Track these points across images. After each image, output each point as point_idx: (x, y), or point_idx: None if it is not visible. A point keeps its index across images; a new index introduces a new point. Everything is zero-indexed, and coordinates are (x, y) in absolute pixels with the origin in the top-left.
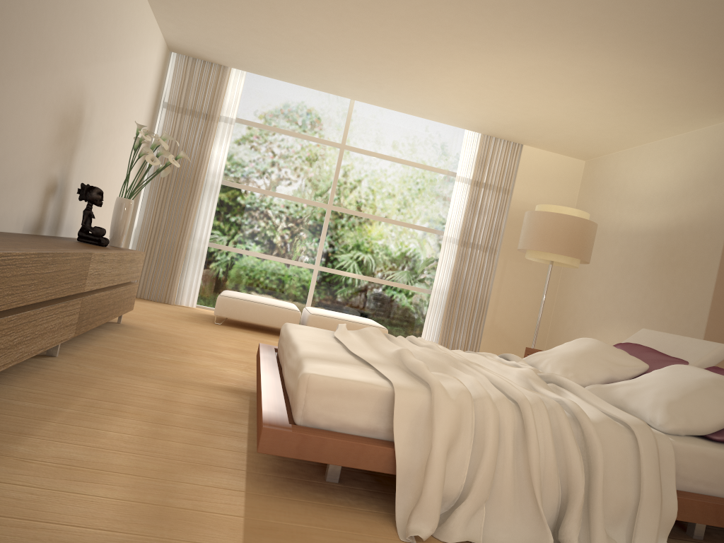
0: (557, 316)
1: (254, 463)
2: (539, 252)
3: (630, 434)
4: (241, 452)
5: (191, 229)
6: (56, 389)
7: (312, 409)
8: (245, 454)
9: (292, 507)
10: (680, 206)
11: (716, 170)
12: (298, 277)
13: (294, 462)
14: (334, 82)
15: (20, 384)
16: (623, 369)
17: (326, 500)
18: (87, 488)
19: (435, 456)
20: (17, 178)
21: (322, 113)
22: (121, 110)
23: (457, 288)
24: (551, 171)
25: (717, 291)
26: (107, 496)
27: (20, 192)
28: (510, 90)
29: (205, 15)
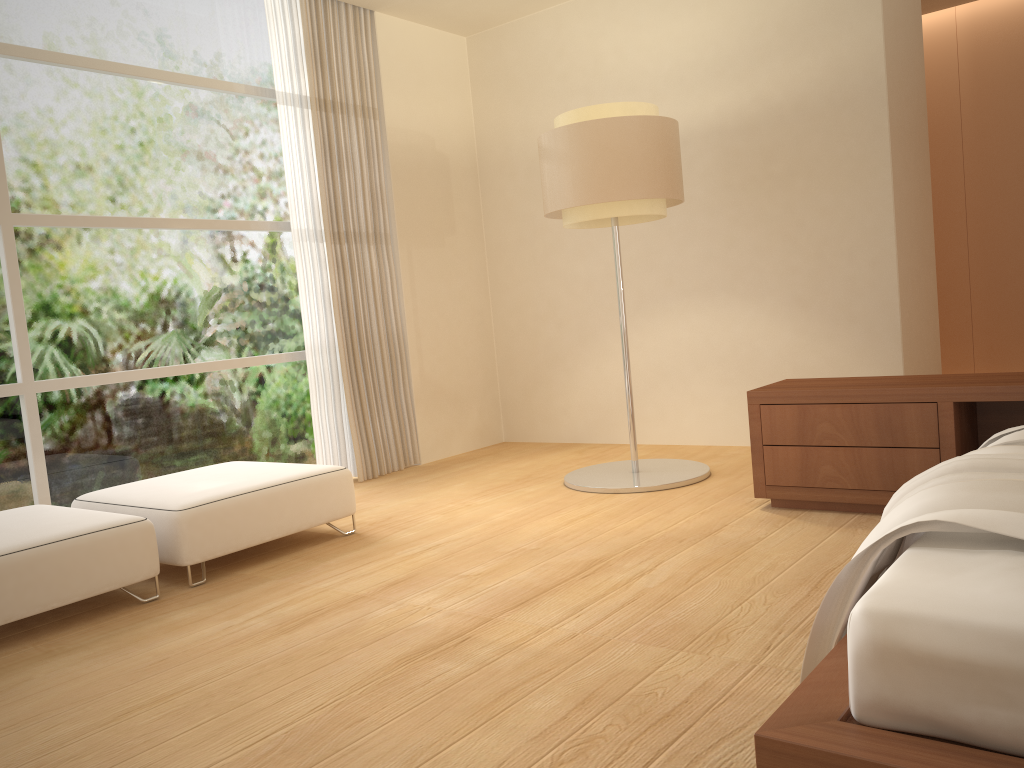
0: (509, 327)
1: None
2: (615, 203)
3: None
4: None
5: None
6: None
7: None
8: None
9: None
10: (759, 76)
11: (826, 0)
12: None
13: None
14: None
15: None
16: None
17: None
18: None
19: None
20: None
21: None
22: None
23: (348, 332)
24: (427, 62)
25: (895, 201)
26: None
27: None
28: None
29: None
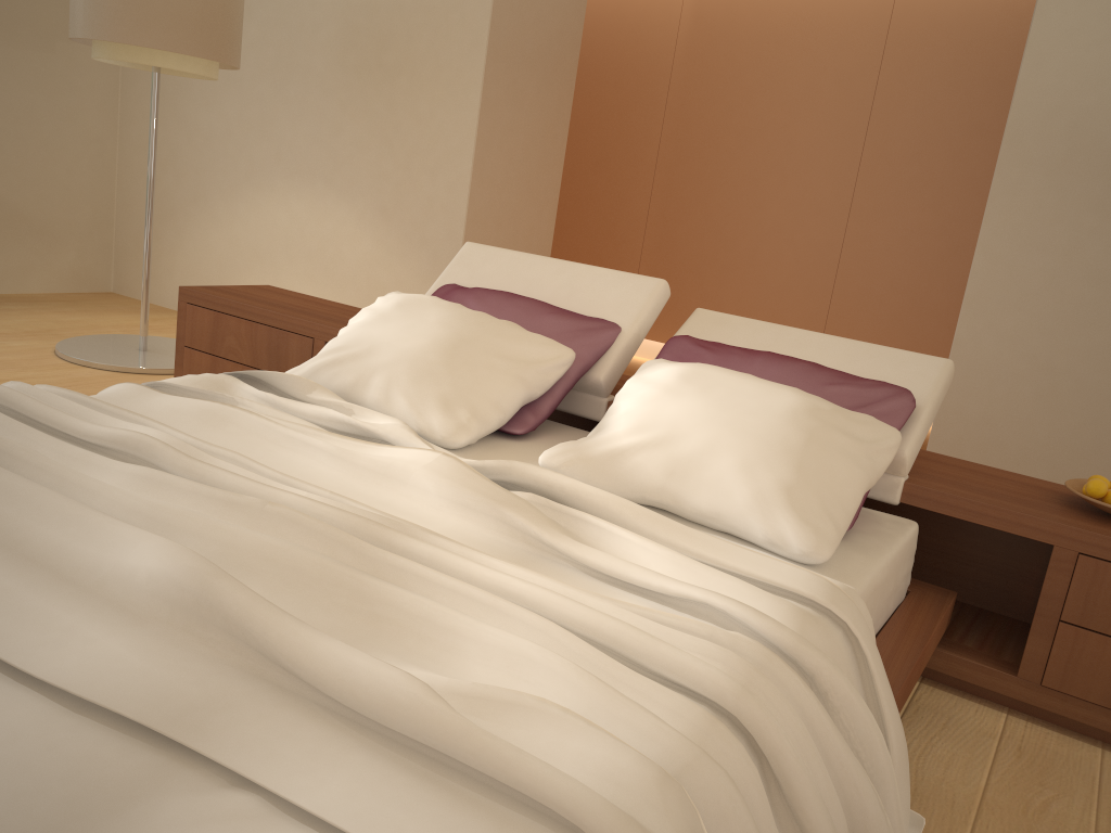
0: (132, 166)
1: None
2: (134, 47)
3: (837, 628)
4: None
5: None
6: None
7: None
8: None
9: None
10: None
11: None
12: None
13: None
14: None
15: None
16: (540, 370)
17: None
18: None
19: None
20: None
21: None
22: None
23: None
24: None
25: (482, 126)
26: None
27: None
28: None
29: None
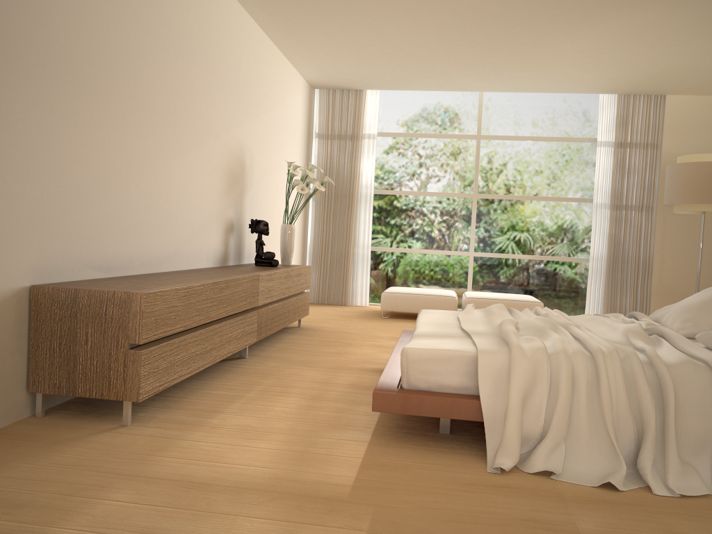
0: None
1: (383, 423)
2: (685, 204)
3: (710, 372)
4: (374, 415)
5: (354, 238)
6: (243, 381)
7: (412, 375)
8: (377, 417)
9: (403, 451)
10: None
11: None
12: (456, 265)
13: (416, 421)
14: (457, 81)
15: (218, 380)
16: None
17: (433, 446)
18: (254, 443)
19: (511, 403)
20: (201, 226)
21: (454, 110)
22: (277, 151)
23: (615, 253)
24: (702, 115)
25: None
26: (266, 447)
27: (205, 236)
28: (627, 50)
29: (331, 55)
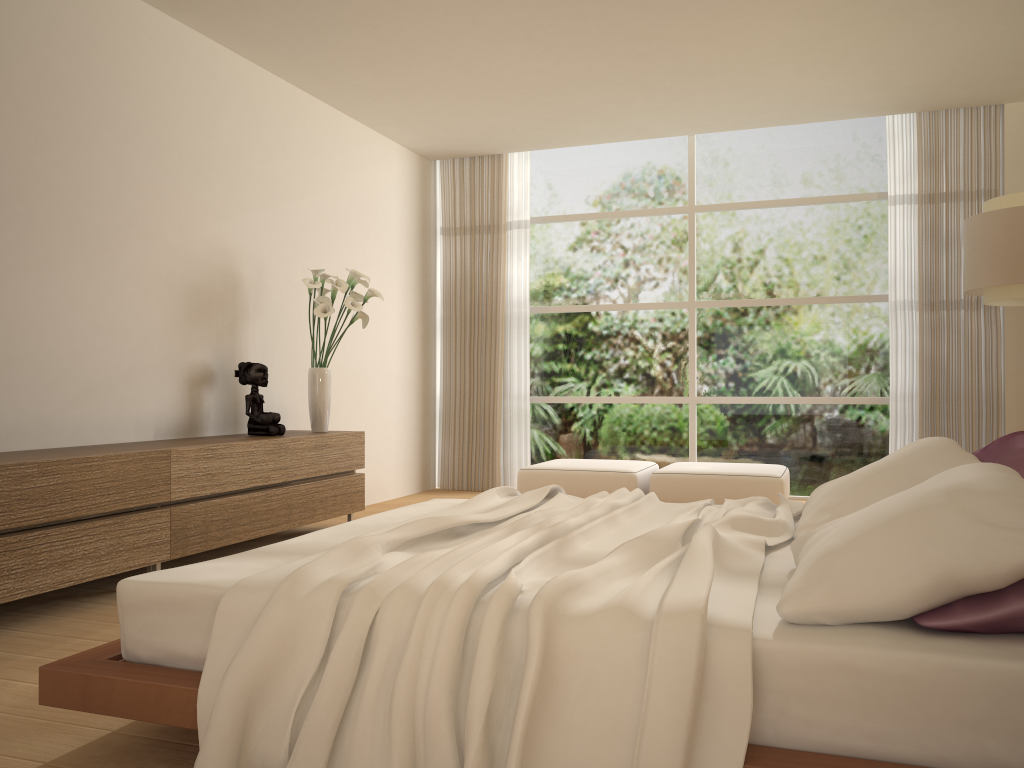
0: None
1: None
2: (997, 288)
3: (650, 633)
4: None
5: (501, 384)
6: (67, 631)
7: (128, 633)
8: None
9: None
10: None
11: None
12: (669, 420)
13: None
14: (629, 122)
15: (30, 628)
16: None
17: None
18: None
19: (217, 699)
20: (115, 377)
21: (650, 171)
22: (335, 257)
23: (935, 385)
24: None
25: None
26: None
27: (129, 393)
28: (867, 27)
29: (405, 102)
